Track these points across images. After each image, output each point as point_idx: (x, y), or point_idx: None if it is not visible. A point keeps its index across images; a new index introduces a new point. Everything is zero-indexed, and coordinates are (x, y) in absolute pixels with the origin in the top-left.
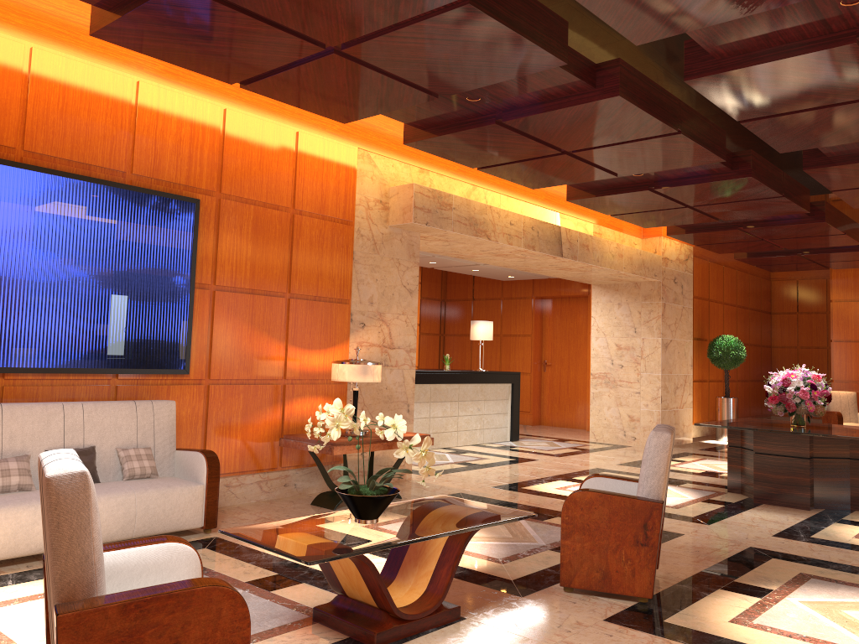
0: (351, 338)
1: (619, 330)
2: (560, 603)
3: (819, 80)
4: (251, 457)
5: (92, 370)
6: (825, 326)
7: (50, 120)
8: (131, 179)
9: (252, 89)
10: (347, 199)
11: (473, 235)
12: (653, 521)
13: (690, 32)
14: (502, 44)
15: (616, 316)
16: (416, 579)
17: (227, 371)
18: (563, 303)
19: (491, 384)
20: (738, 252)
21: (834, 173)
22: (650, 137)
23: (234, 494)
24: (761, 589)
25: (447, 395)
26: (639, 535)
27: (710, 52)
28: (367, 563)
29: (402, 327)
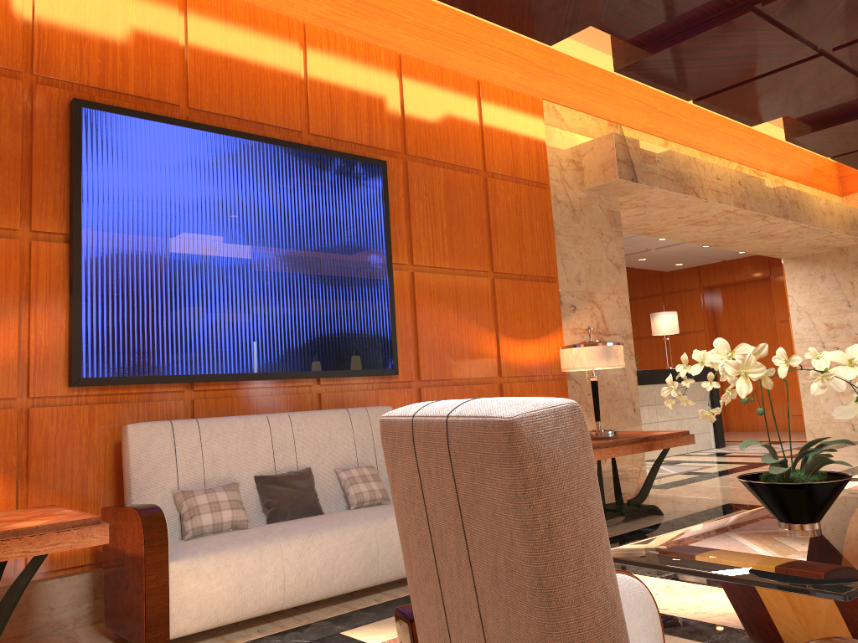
0: (563, 324)
1: (827, 307)
2: None
3: None
4: None
5: (292, 374)
6: None
7: (214, 71)
8: (308, 141)
9: None
10: (539, 159)
11: (681, 192)
12: None
13: None
14: None
15: (820, 291)
16: None
17: (438, 369)
18: (737, 291)
19: None
20: None
21: None
22: None
23: None
24: None
25: (643, 398)
26: None
27: None
28: None
29: (614, 309)
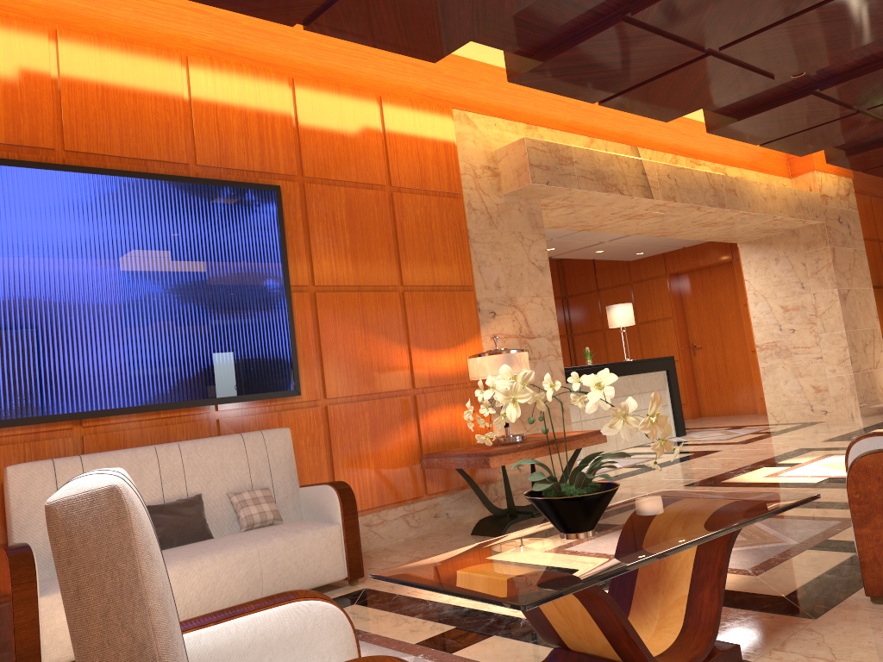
0: (482, 331)
1: (782, 290)
2: (880, 621)
3: None
4: (390, 487)
5: (185, 403)
6: None
7: (91, 112)
8: (196, 172)
9: (318, 29)
10: (450, 169)
11: (603, 191)
12: None
13: None
14: None
15: (775, 274)
16: (663, 611)
17: (345, 386)
18: (703, 276)
19: (644, 374)
20: None
21: None
22: (825, 1)
23: (377, 534)
24: None
25: None
26: None
27: None
28: (602, 597)
29: (538, 311)
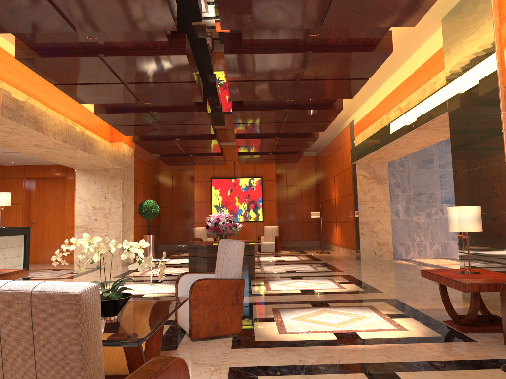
0: None
1: (95, 198)
2: (200, 347)
3: (278, 67)
4: None
5: None
6: (186, 195)
7: None
8: None
9: None
10: None
11: (36, 130)
12: (240, 290)
13: (243, 29)
14: (152, 8)
15: (92, 189)
16: None
17: None
18: (46, 182)
19: (12, 236)
20: (158, 154)
21: (243, 114)
22: (178, 81)
23: None
24: (269, 318)
25: None
26: (234, 299)
27: (242, 42)
28: None
29: None
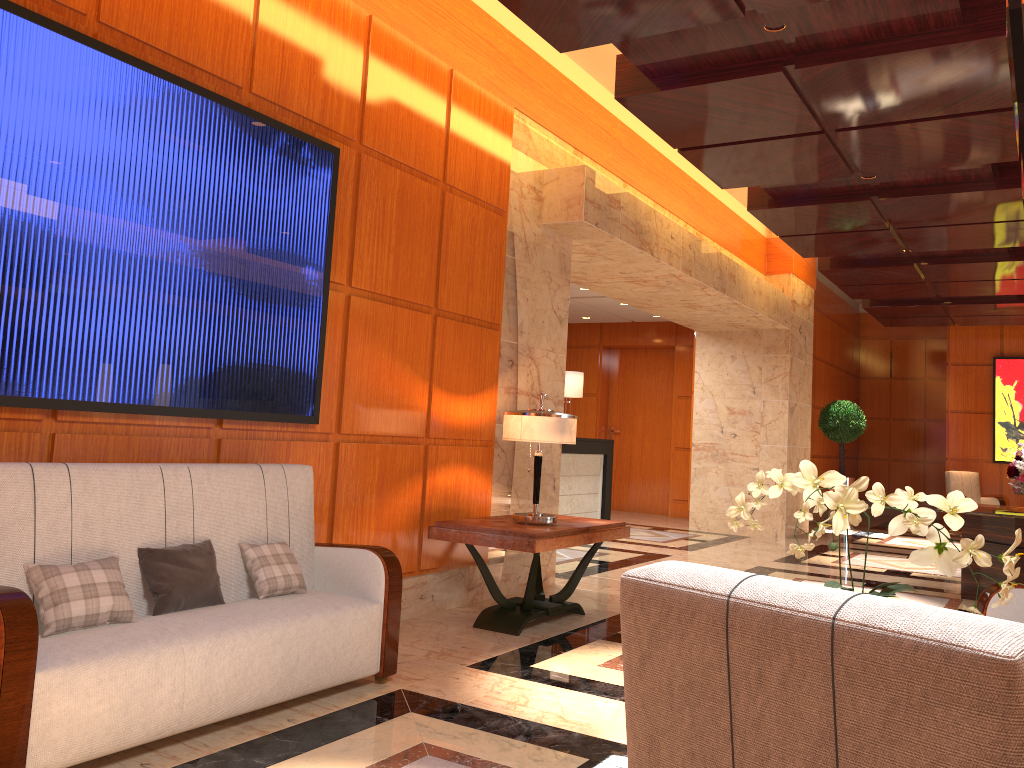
0: (498, 381)
1: (732, 390)
2: None
3: None
4: None
5: (191, 411)
6: (923, 395)
7: None
8: (248, 102)
9: None
10: (502, 179)
11: (638, 247)
12: None
13: None
14: None
15: (728, 372)
16: None
17: (362, 421)
18: (637, 356)
19: (584, 455)
20: (867, 299)
21: None
22: (963, 113)
23: None
24: None
25: None
26: None
27: None
28: None
29: (551, 369)
